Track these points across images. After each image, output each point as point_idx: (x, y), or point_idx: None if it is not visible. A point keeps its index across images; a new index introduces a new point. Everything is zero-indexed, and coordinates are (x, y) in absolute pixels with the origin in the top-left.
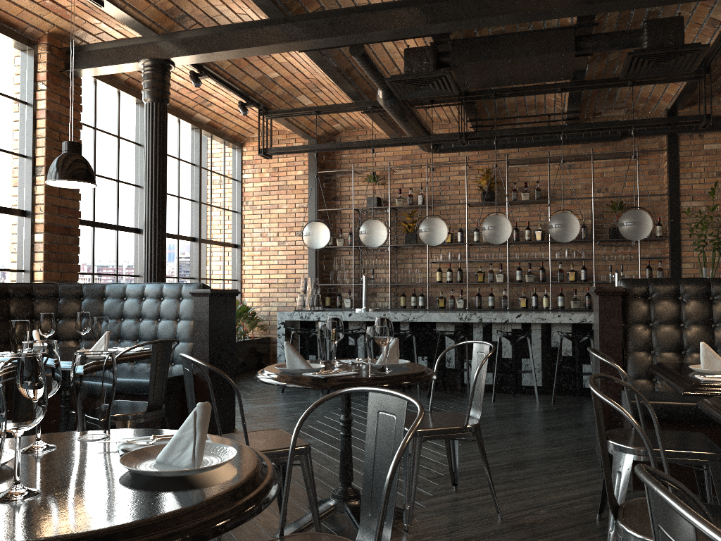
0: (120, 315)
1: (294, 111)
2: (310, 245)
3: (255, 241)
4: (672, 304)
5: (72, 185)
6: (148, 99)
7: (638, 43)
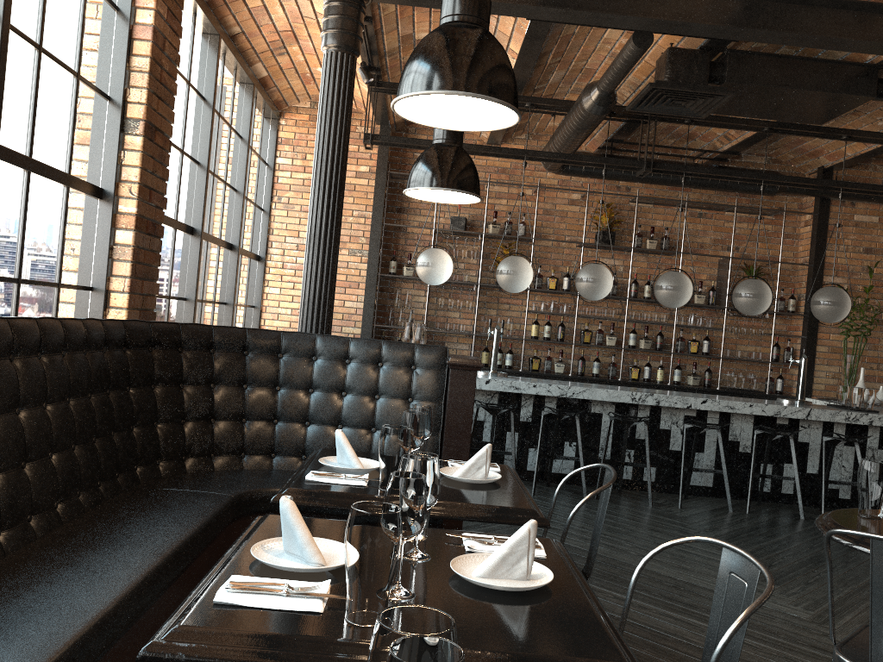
0: (307, 384)
1: None
2: (429, 280)
3: (286, 255)
4: None
5: (420, 194)
6: (337, 47)
7: None
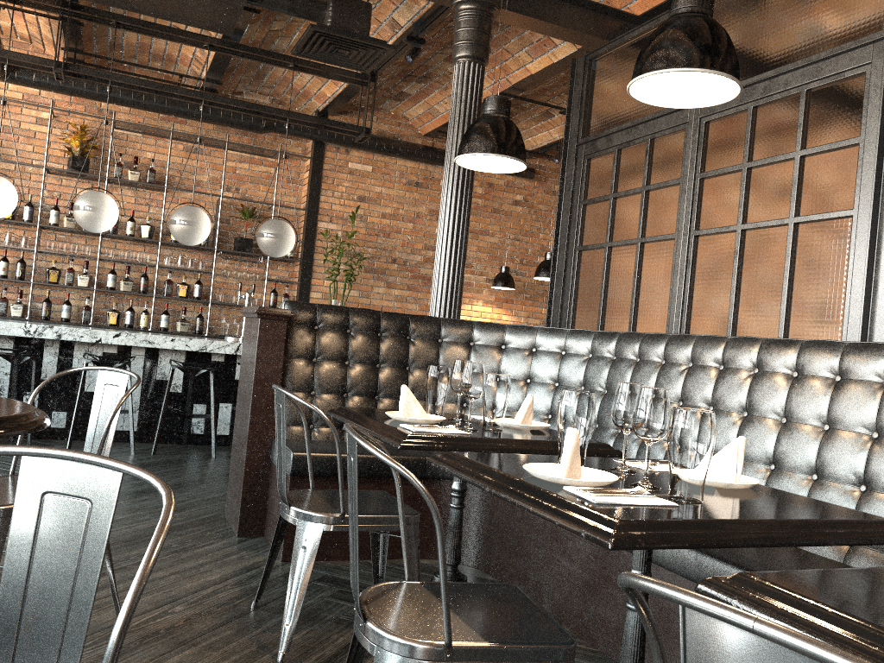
0: None
1: None
2: None
3: None
4: (340, 337)
5: None
6: None
7: (321, 18)
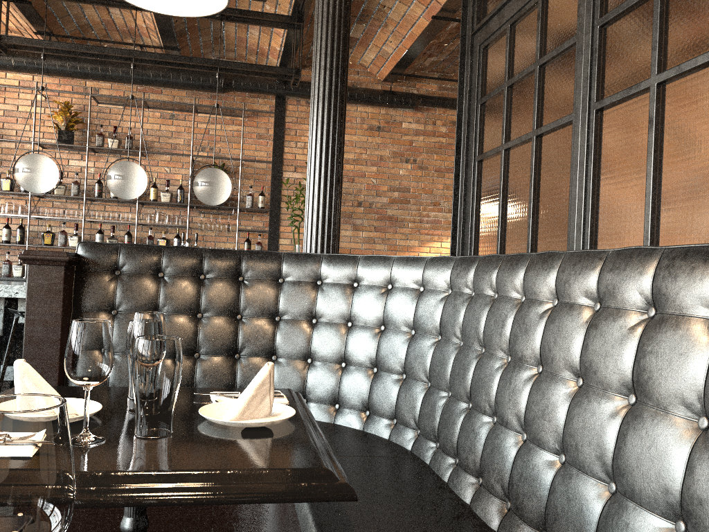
0: None
1: None
2: None
3: None
4: (147, 283)
5: None
6: None
7: None
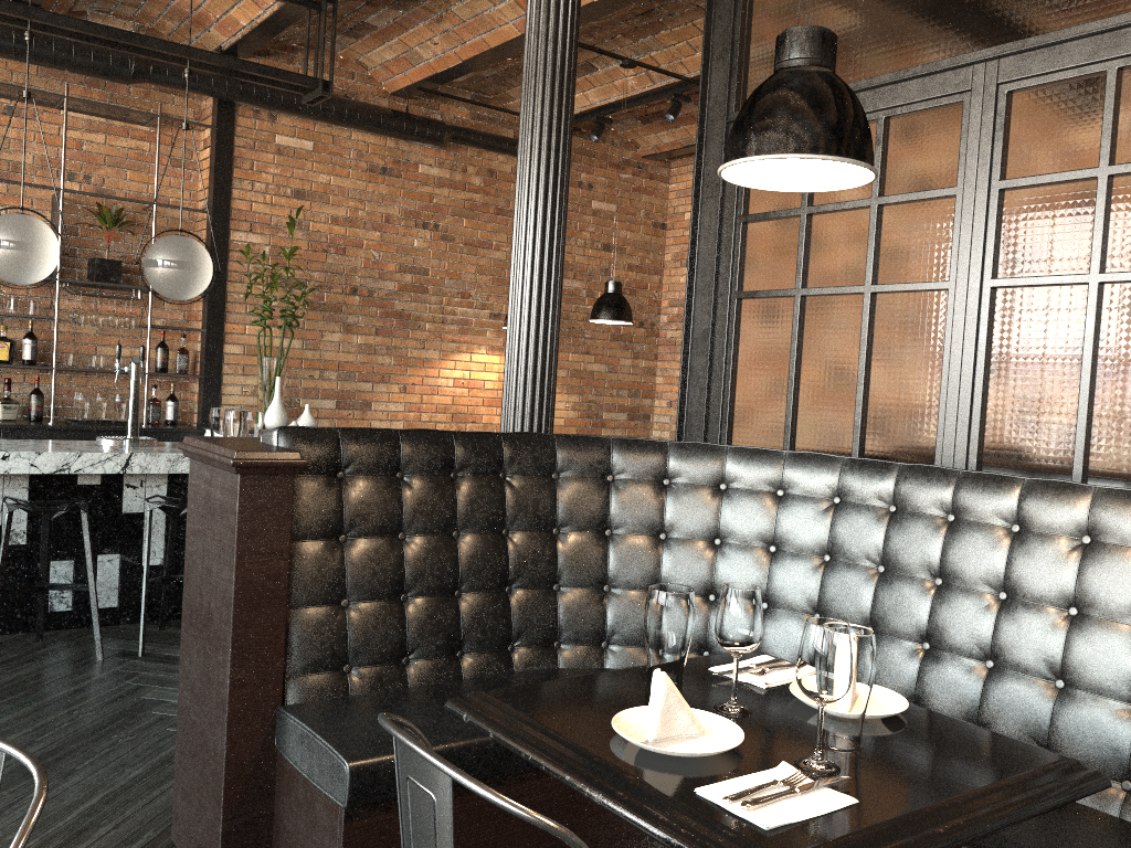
0: None
1: None
2: None
3: None
4: (386, 490)
5: None
6: None
7: None
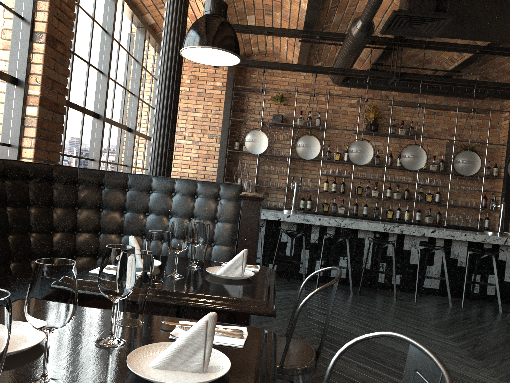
0: (145, 210)
1: (249, 28)
2: (252, 150)
3: None
4: None
5: (197, 58)
6: None
7: None
